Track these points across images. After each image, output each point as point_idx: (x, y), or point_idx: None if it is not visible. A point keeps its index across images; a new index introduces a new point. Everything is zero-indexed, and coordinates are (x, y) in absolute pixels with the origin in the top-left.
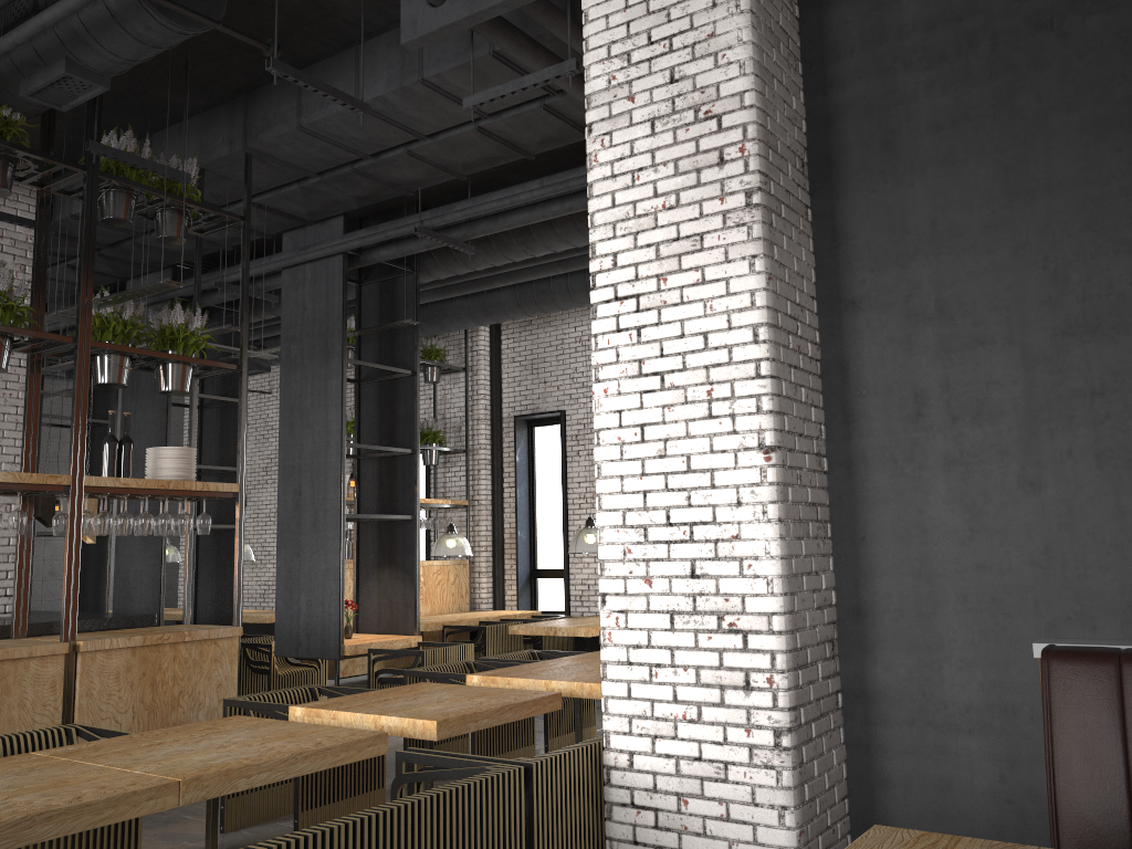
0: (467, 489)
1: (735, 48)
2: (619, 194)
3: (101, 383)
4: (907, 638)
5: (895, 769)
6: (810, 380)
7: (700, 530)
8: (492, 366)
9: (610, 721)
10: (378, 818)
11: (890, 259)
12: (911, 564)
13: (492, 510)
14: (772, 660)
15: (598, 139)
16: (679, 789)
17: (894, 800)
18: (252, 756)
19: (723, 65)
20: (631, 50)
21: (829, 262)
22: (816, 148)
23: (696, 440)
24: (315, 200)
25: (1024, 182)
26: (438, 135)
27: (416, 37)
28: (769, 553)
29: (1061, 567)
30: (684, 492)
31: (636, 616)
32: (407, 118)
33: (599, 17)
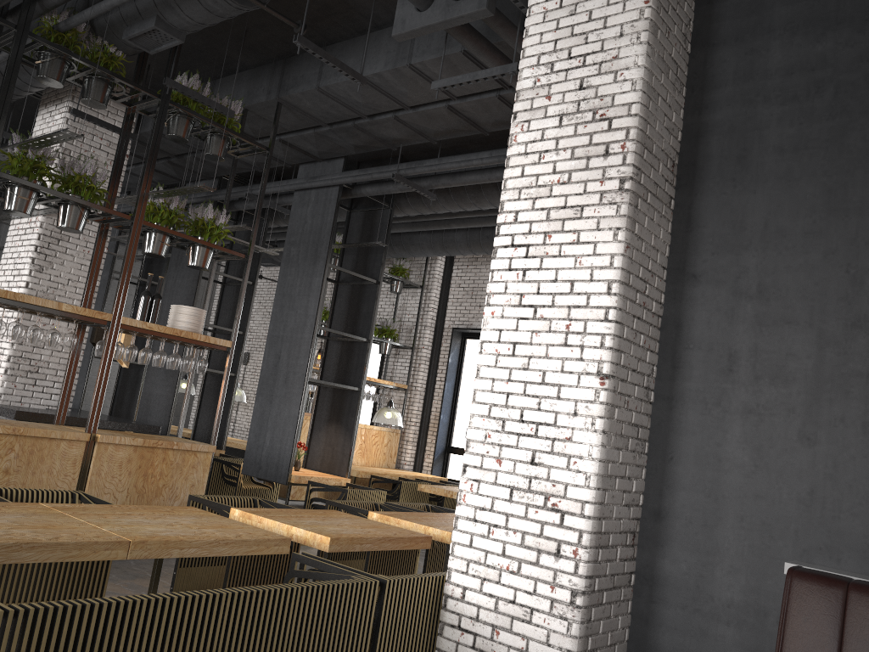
0: (408, 376)
1: (631, 69)
2: (528, 167)
3: (146, 252)
4: (691, 541)
5: (666, 641)
6: (650, 330)
7: (543, 429)
8: (442, 288)
9: (454, 561)
10: (258, 594)
11: (728, 247)
12: (704, 484)
13: (424, 395)
14: (579, 537)
15: (519, 125)
16: (494, 622)
17: None
18: (188, 535)
19: (620, 81)
20: (555, 61)
21: (681, 242)
22: (686, 154)
23: (552, 361)
24: (324, 143)
25: (841, 203)
26: (418, 107)
27: (403, 32)
28: (591, 455)
29: (821, 508)
30: (537, 398)
31: (485, 485)
32: (396, 92)
33: (536, 33)
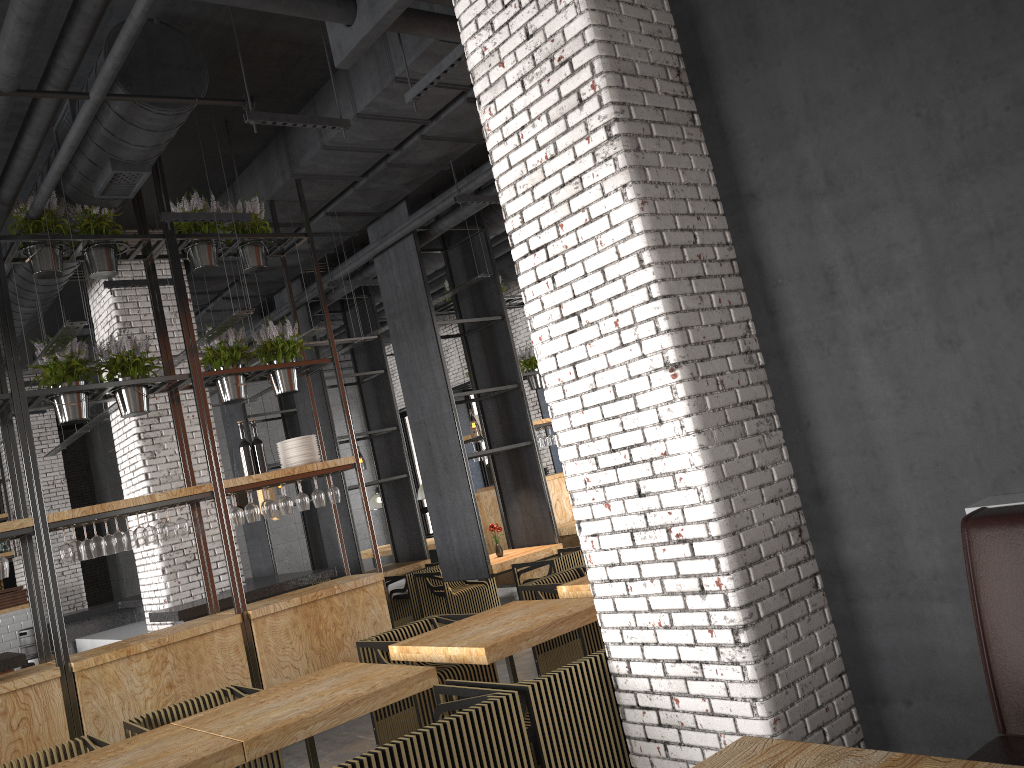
0: None
1: None
2: (512, 155)
3: (224, 401)
4: (866, 514)
5: (882, 642)
6: (724, 283)
7: (636, 452)
8: None
9: (607, 634)
10: (363, 764)
11: (775, 143)
12: (855, 441)
13: None
14: (716, 564)
15: (486, 109)
16: (670, 690)
17: (887, 672)
18: (313, 708)
19: (562, 10)
20: (492, 18)
21: (724, 161)
22: (689, 52)
23: (616, 369)
24: (373, 196)
25: (880, 31)
26: (440, 115)
27: (343, 57)
28: (694, 464)
29: (995, 421)
30: (617, 419)
31: (605, 538)
32: (403, 112)
33: None
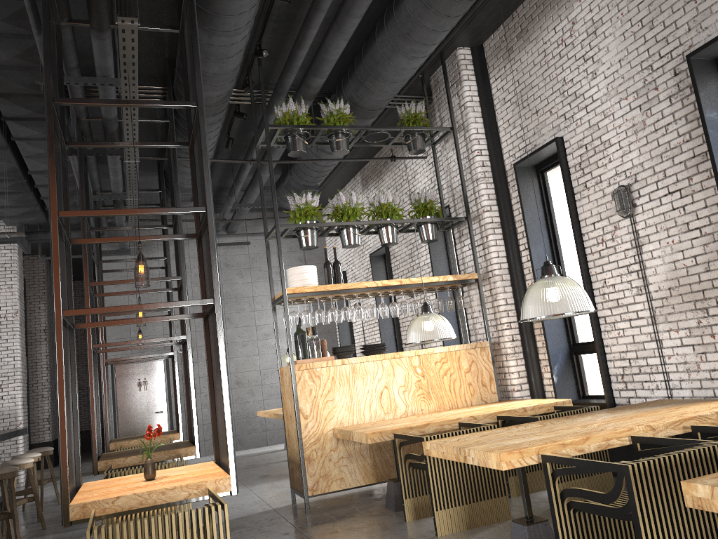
0: (474, 260)
1: None
2: None
3: None
4: None
5: None
6: None
7: None
8: (485, 117)
9: None
10: None
11: None
12: None
13: (510, 279)
14: None
15: None
16: None
17: None
18: None
19: None
20: None
21: None
22: None
23: None
24: None
25: None
26: None
27: None
28: None
29: None
30: None
31: None
32: None
33: None
